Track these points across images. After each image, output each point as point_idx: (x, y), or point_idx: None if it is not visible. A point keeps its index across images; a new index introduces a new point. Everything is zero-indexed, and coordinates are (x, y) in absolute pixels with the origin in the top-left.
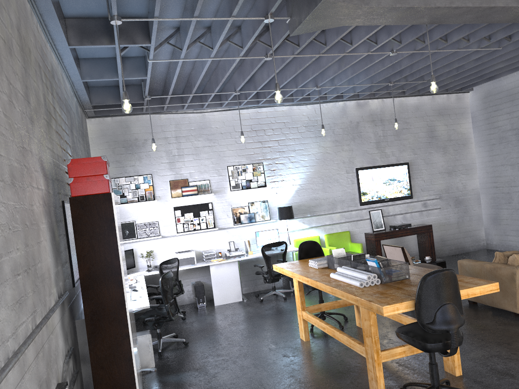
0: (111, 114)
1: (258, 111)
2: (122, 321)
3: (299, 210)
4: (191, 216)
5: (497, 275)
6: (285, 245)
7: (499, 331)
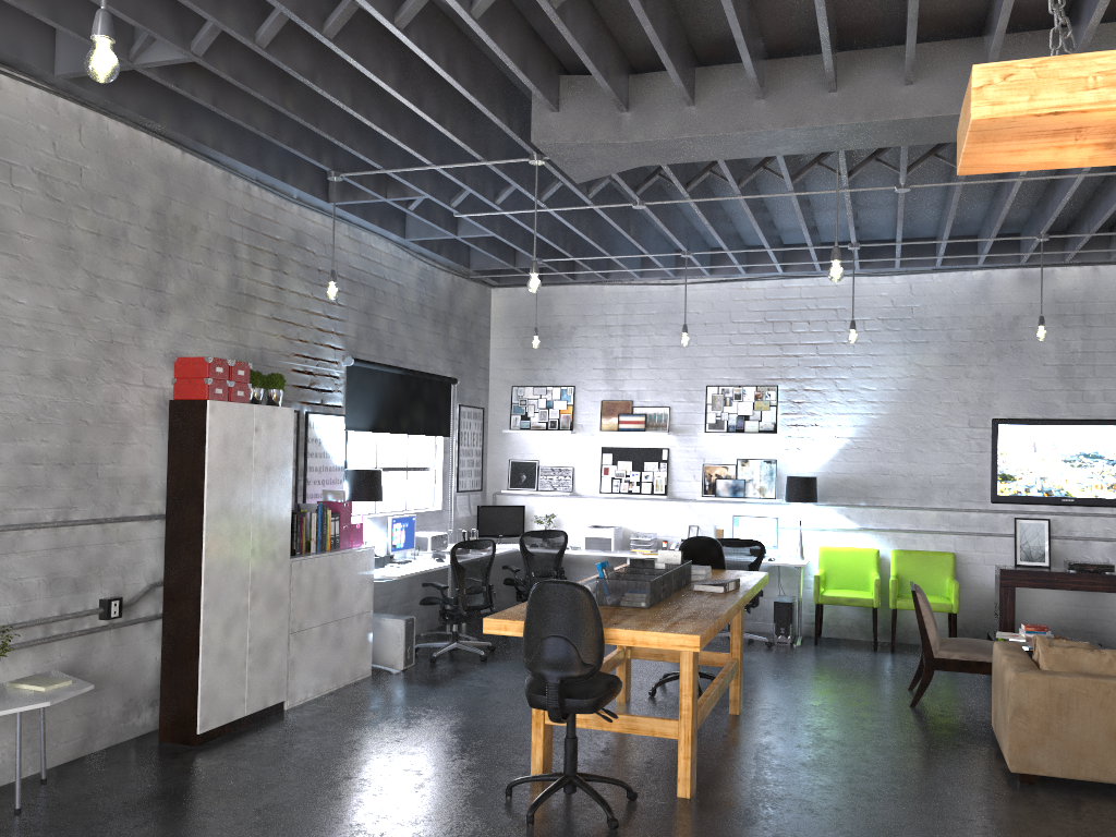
0: (522, 282)
1: (784, 285)
2: (197, 552)
3: (842, 490)
4: (629, 467)
5: (1003, 681)
6: (760, 550)
7: (915, 784)
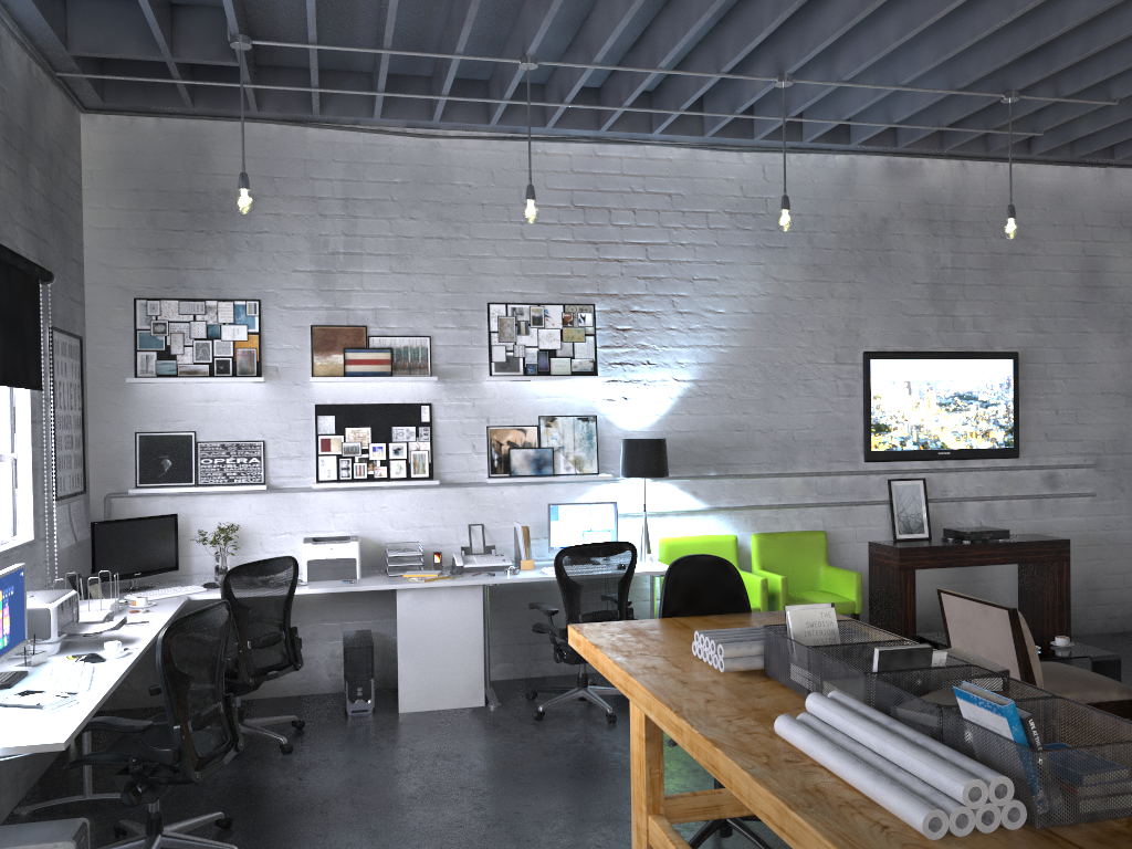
0: (153, 105)
1: (598, 154)
2: None
3: (686, 455)
4: (366, 436)
5: None
6: (631, 556)
7: None
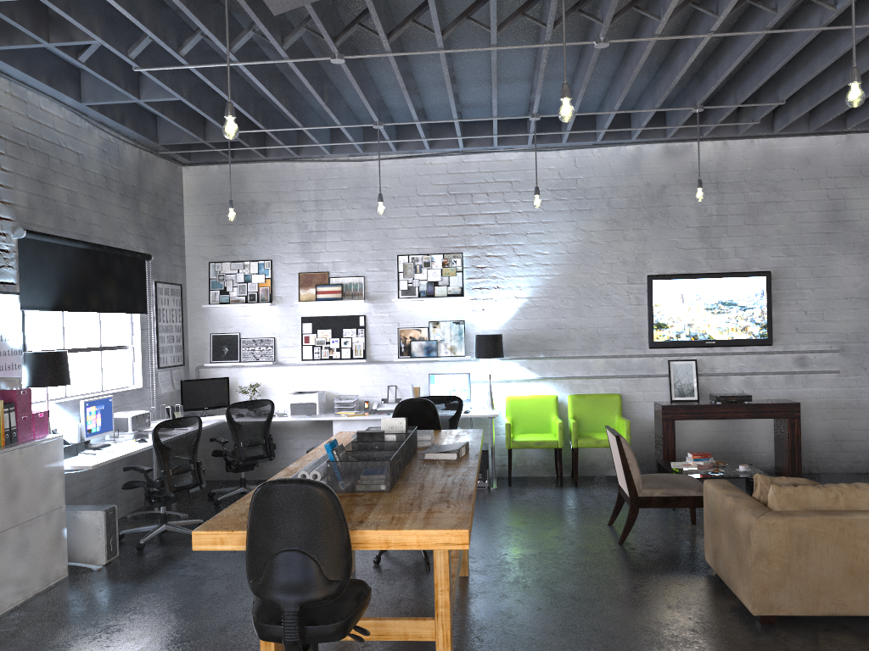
0: (214, 160)
1: (464, 160)
2: None
3: (523, 344)
4: (329, 334)
5: (735, 524)
6: (458, 404)
7: (669, 642)
